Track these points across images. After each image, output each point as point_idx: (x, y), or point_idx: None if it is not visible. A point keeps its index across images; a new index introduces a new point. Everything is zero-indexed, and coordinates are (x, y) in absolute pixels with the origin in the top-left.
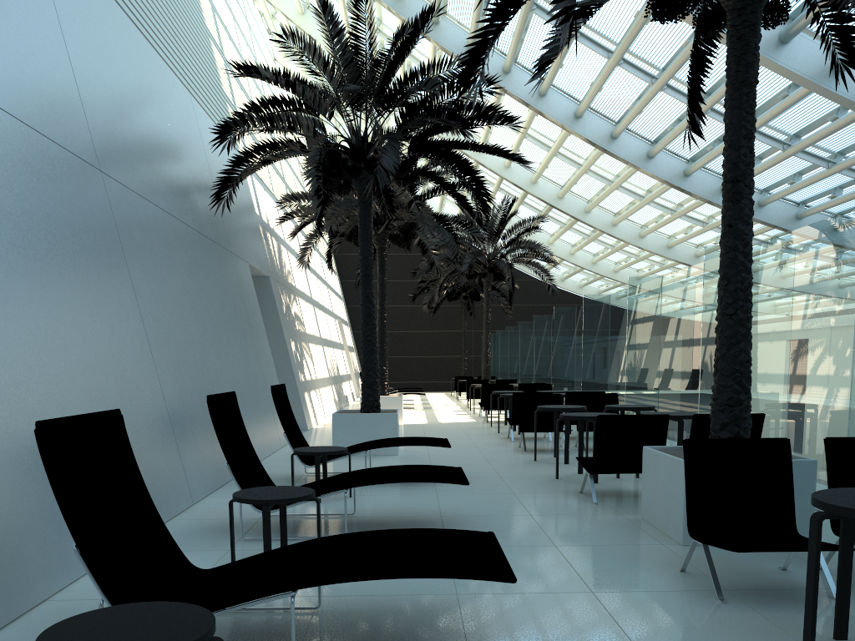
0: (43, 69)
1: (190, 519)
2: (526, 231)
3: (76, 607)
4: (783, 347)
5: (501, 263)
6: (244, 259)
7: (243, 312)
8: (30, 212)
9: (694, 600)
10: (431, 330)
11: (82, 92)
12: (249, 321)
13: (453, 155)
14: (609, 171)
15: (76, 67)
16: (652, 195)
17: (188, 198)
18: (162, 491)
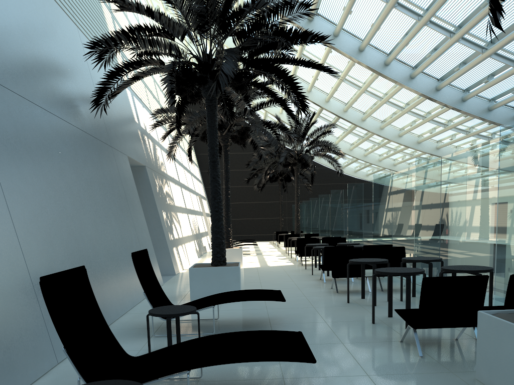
0: None
1: None
2: (322, 134)
3: None
4: None
5: (306, 156)
6: (123, 153)
7: (121, 191)
8: None
9: None
10: (259, 201)
11: None
12: (126, 198)
13: (278, 67)
14: (379, 91)
15: None
16: (410, 106)
17: (70, 102)
18: (17, 361)
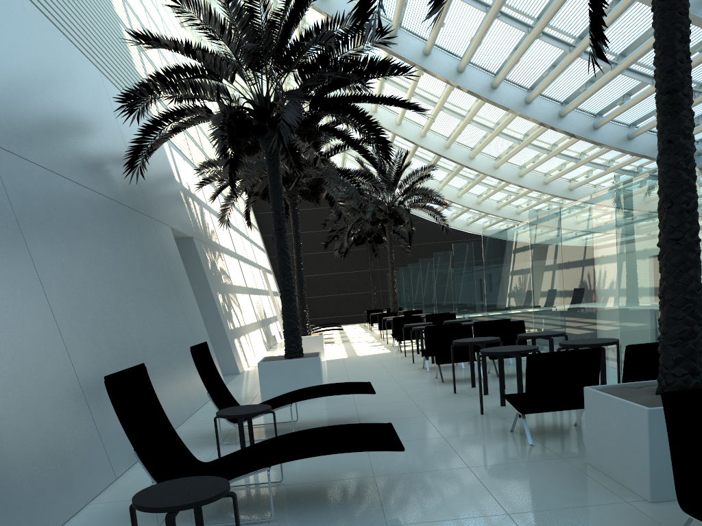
0: None
1: (108, 502)
2: (419, 179)
3: None
4: None
5: (400, 209)
6: (165, 223)
7: (167, 273)
8: None
9: None
10: (343, 271)
11: None
12: (173, 281)
13: (353, 108)
14: (489, 120)
15: None
16: (530, 138)
17: (100, 168)
18: (75, 475)
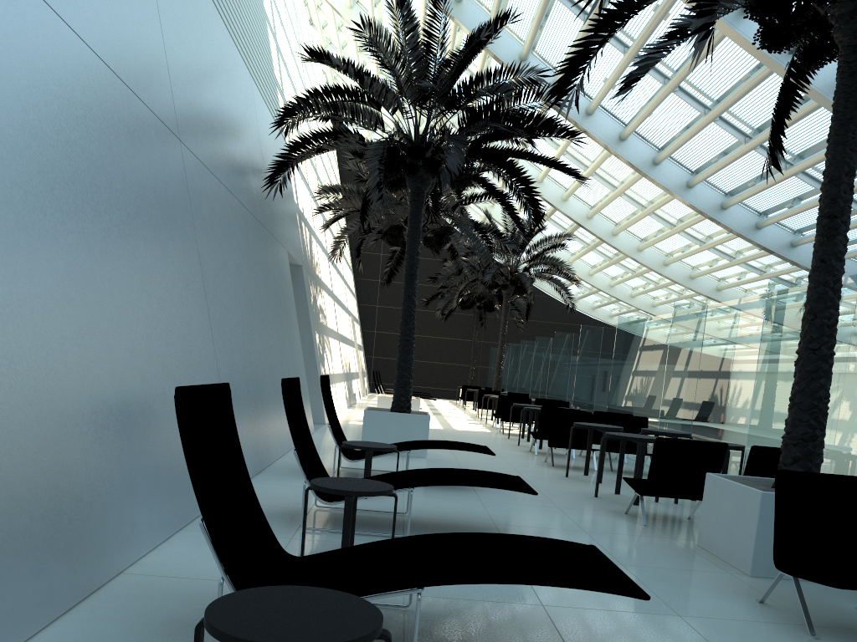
0: (140, 30)
1: None
2: (552, 247)
3: (155, 583)
4: (843, 387)
5: (524, 276)
6: (284, 246)
7: (281, 299)
8: (124, 173)
9: (785, 633)
10: (440, 336)
11: (168, 58)
12: (285, 309)
13: (512, 163)
14: (643, 196)
15: (165, 32)
16: (684, 225)
17: (244, 178)
18: None
